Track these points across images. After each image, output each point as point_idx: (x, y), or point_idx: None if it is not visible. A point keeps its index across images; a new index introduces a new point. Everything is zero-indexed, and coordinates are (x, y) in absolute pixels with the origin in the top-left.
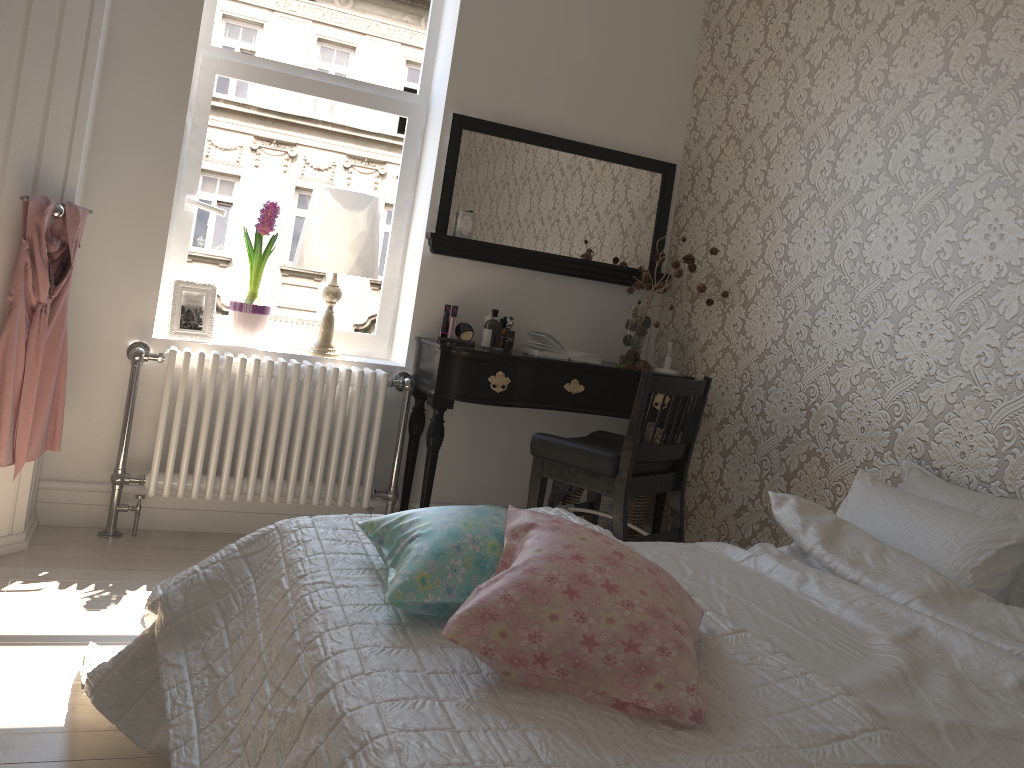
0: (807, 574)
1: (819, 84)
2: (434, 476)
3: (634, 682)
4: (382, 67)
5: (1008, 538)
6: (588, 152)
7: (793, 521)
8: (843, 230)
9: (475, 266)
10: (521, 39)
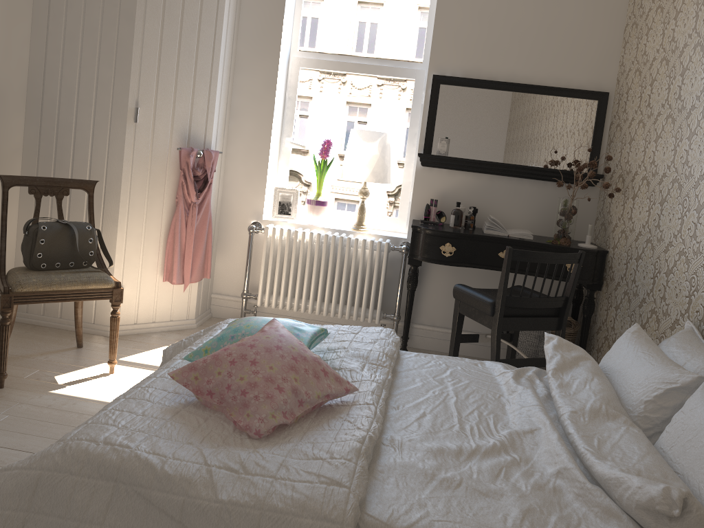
0: (518, 387)
1: (678, 25)
2: (412, 307)
3: (242, 411)
4: (399, 49)
5: (676, 382)
6: (534, 90)
7: (547, 354)
8: (680, 140)
9: (452, 173)
10: (481, 18)
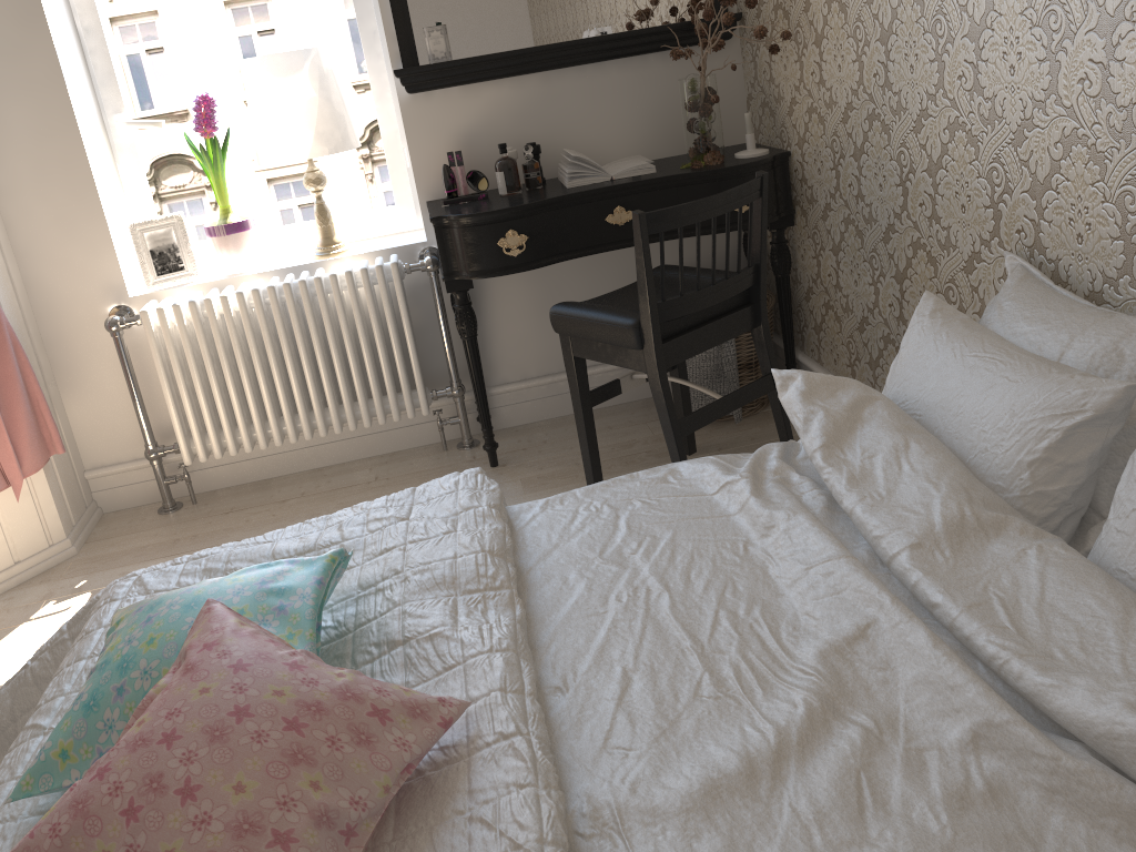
0: (775, 516)
1: None
2: (481, 368)
3: None
4: None
5: (1082, 409)
6: None
7: (795, 414)
8: None
9: (471, 91)
10: None
